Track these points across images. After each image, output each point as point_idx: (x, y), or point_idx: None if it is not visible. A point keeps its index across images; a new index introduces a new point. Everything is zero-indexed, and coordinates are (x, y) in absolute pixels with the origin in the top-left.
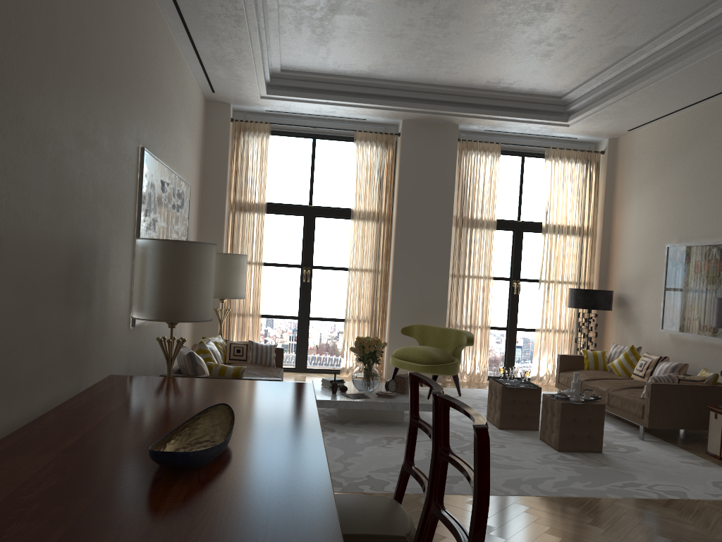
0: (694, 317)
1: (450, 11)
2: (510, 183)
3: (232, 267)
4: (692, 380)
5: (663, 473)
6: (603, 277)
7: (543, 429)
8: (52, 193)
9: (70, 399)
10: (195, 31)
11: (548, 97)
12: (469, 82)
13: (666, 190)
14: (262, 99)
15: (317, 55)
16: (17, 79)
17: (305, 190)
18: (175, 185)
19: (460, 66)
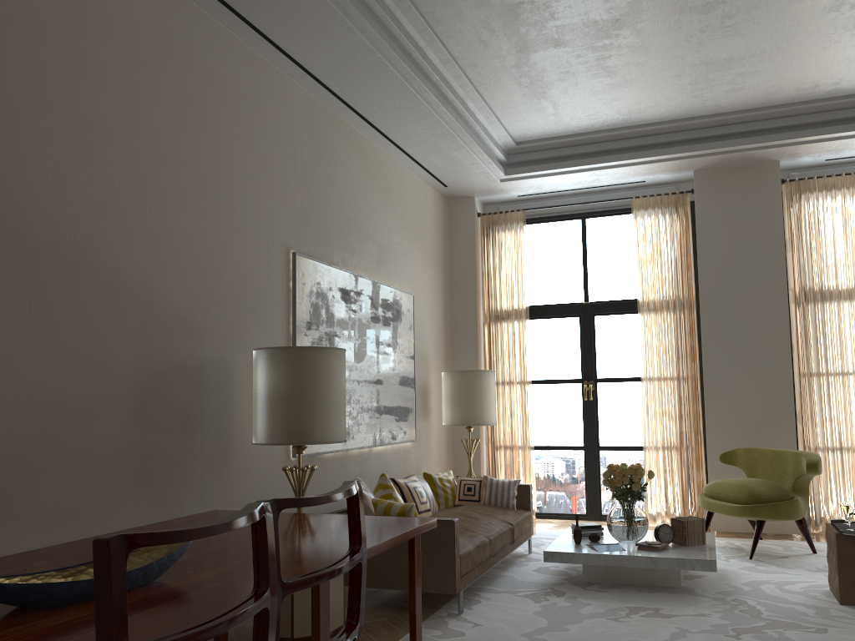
0: None
1: (669, 3)
2: None
3: (472, 387)
4: None
5: None
6: None
7: None
8: (95, 303)
9: (113, 532)
10: (372, 117)
11: None
12: (771, 97)
13: None
14: (503, 182)
15: (545, 113)
16: (11, 184)
17: (578, 284)
18: (375, 295)
19: (739, 78)
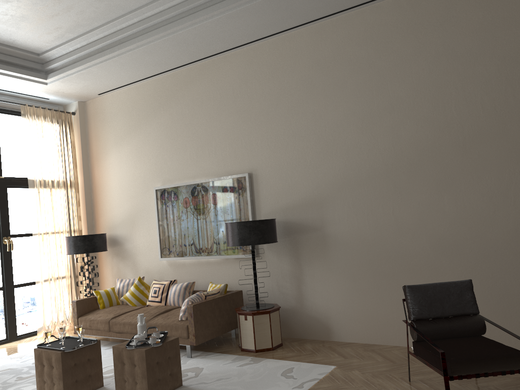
0: (190, 243)
1: None
2: None
3: None
4: (213, 293)
5: (246, 383)
6: (90, 223)
7: (120, 384)
8: None
9: None
10: None
11: (27, 51)
12: None
13: (144, 143)
14: None
15: None
16: None
17: None
18: None
19: None
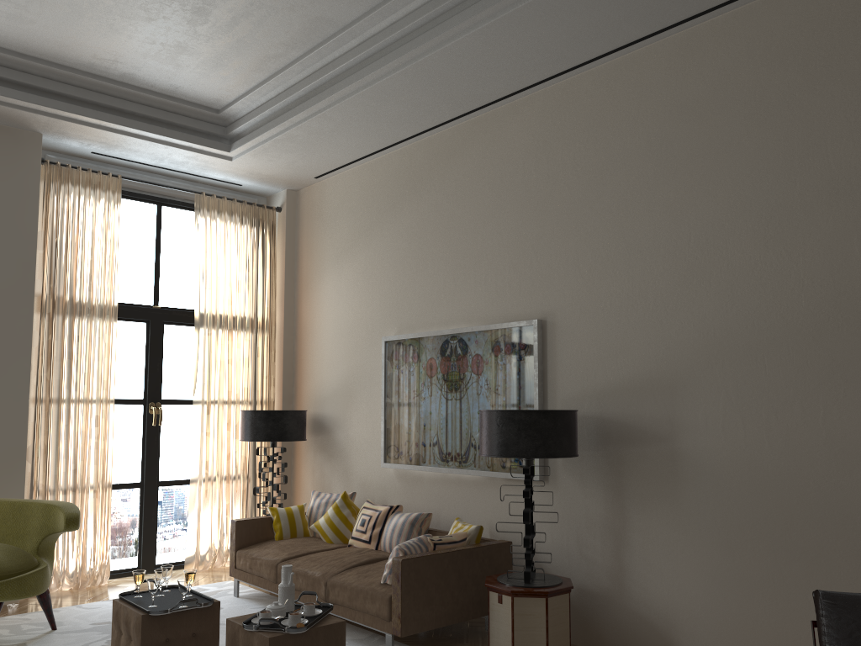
0: (432, 442)
1: None
2: (140, 244)
3: None
4: (451, 541)
5: None
6: (288, 391)
7: None
8: None
9: None
10: None
11: (199, 106)
12: (60, 52)
13: (376, 260)
14: None
15: None
16: None
17: None
18: None
19: (37, 6)
